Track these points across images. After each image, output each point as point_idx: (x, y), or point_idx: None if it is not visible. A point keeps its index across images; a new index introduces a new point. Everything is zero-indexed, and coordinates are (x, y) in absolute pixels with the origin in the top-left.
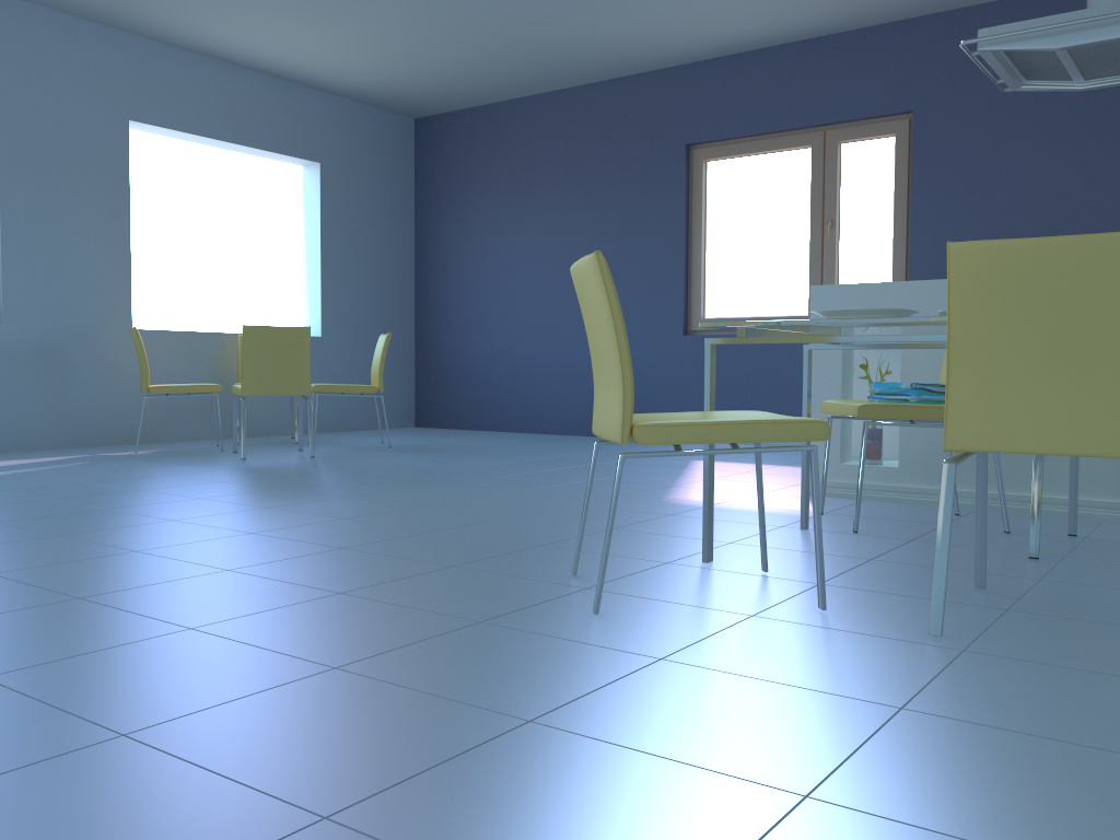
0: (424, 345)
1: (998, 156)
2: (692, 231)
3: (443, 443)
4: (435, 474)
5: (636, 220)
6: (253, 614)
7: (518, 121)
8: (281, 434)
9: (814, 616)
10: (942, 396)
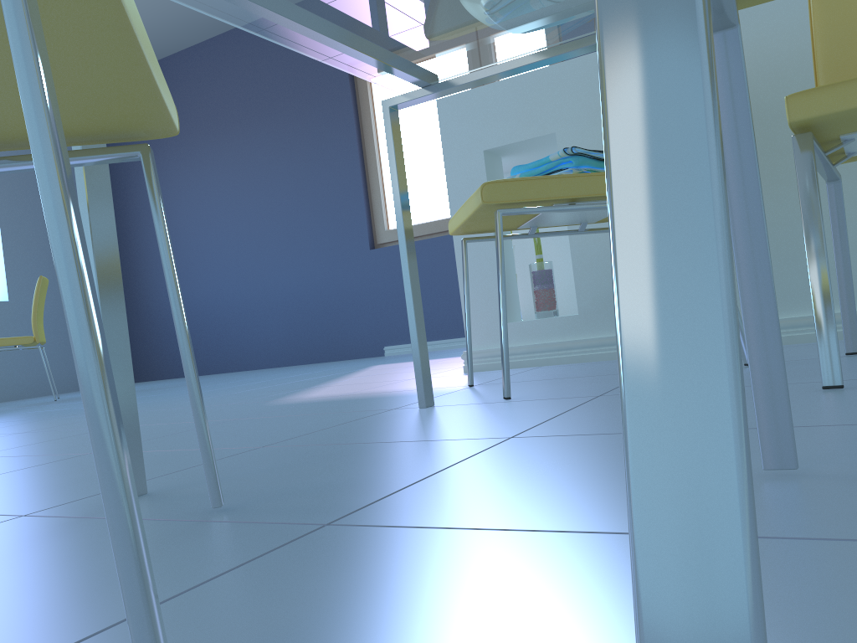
0: (134, 300)
1: None
2: (366, 146)
3: None
4: (27, 418)
5: (311, 144)
6: None
7: (192, 69)
8: None
9: None
10: None
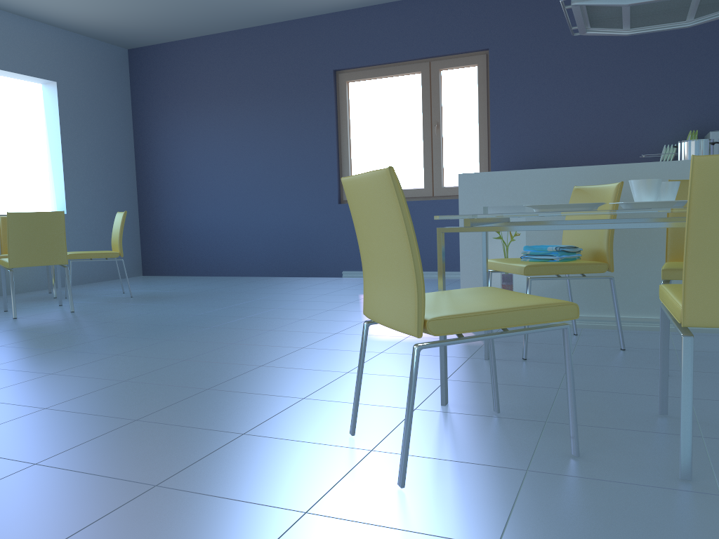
0: (146, 215)
1: (545, 80)
2: (341, 131)
3: (171, 290)
4: (179, 322)
5: (300, 123)
6: (78, 531)
7: (209, 52)
8: (40, 290)
9: (574, 464)
10: (573, 254)
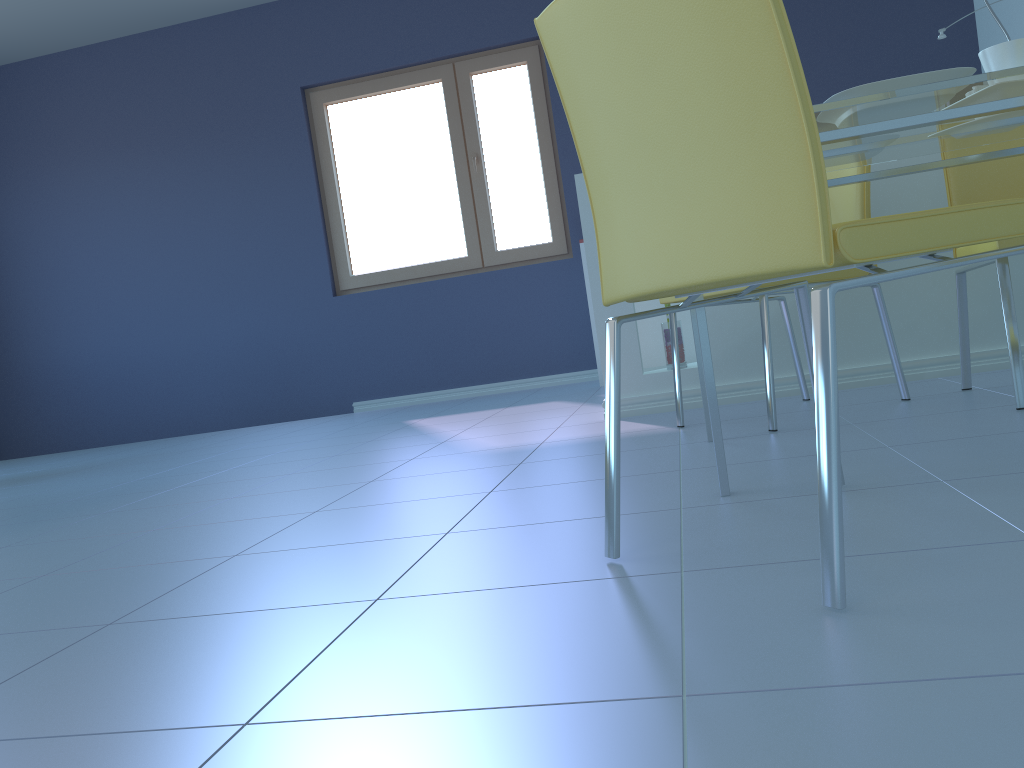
0: None
1: None
2: (324, 182)
3: (64, 465)
4: (107, 493)
5: (255, 176)
6: None
7: (83, 75)
8: None
9: None
10: None
